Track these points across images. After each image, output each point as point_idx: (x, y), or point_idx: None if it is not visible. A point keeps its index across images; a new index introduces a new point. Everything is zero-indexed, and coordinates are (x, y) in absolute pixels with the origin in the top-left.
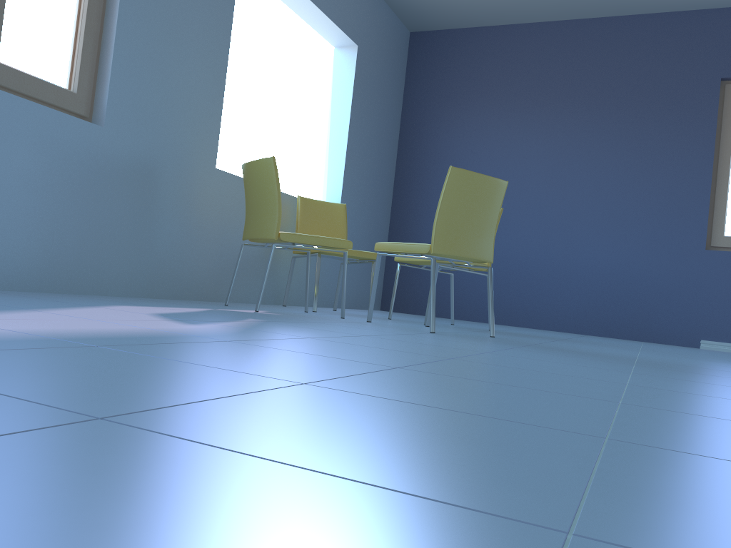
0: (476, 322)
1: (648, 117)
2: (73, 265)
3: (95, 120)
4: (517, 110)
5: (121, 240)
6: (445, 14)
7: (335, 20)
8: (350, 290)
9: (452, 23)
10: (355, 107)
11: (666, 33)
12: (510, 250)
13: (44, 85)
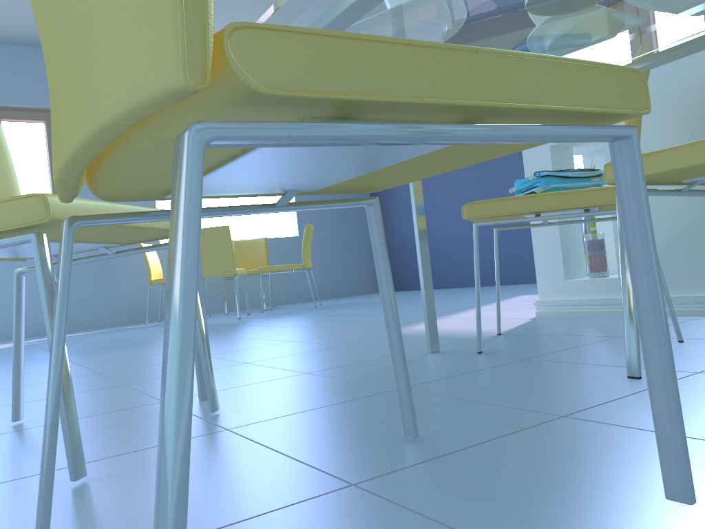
0: None
1: None
2: (71, 318)
3: None
4: None
5: (98, 300)
6: None
7: None
8: (330, 285)
9: None
10: None
11: None
12: (434, 229)
13: None
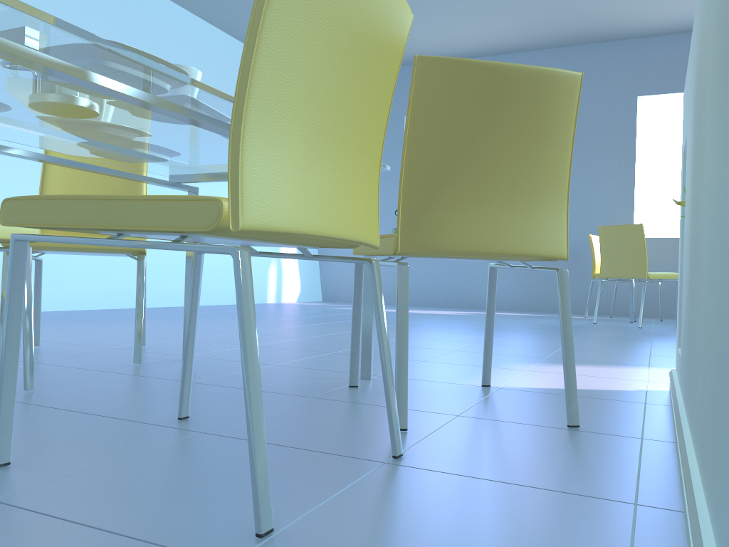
0: None
1: None
2: (537, 299)
3: None
4: None
5: None
6: None
7: None
8: None
9: None
10: None
11: None
12: None
13: None
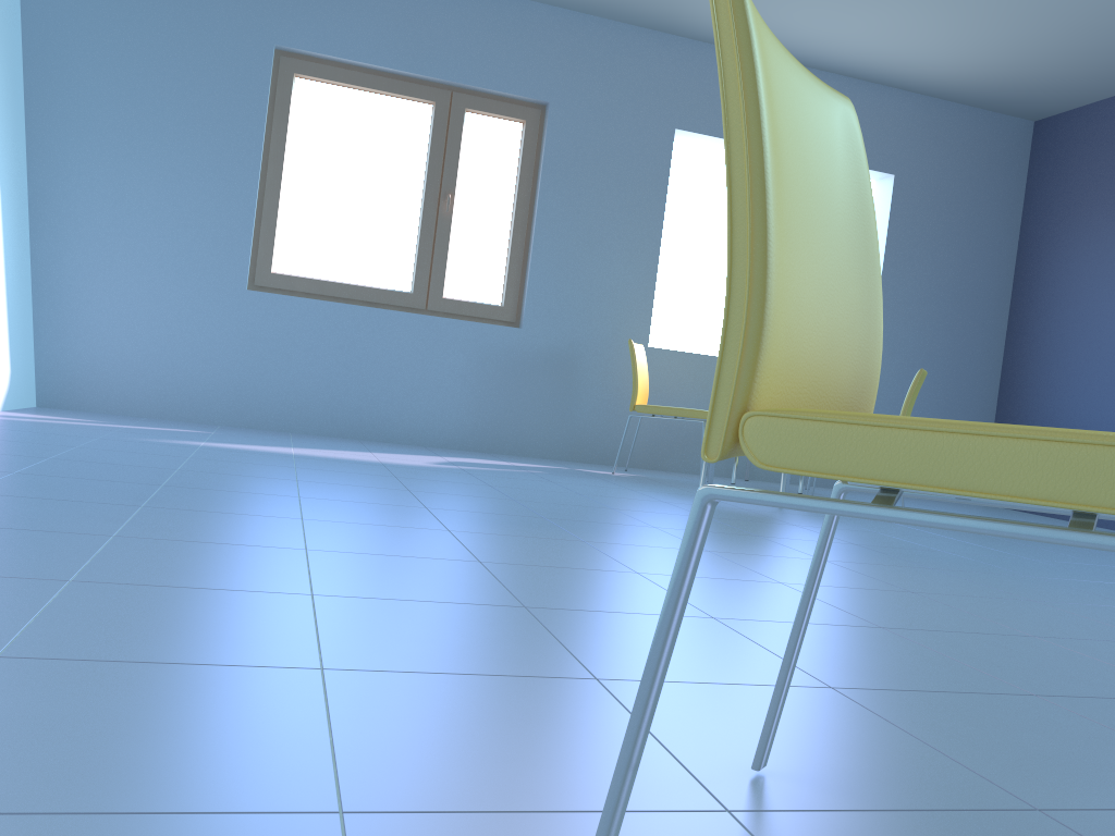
0: None
1: None
2: (497, 432)
3: (520, 323)
4: None
5: (540, 413)
6: (1048, 95)
7: None
8: None
9: (1072, 100)
10: (893, 248)
11: None
12: None
13: (477, 306)
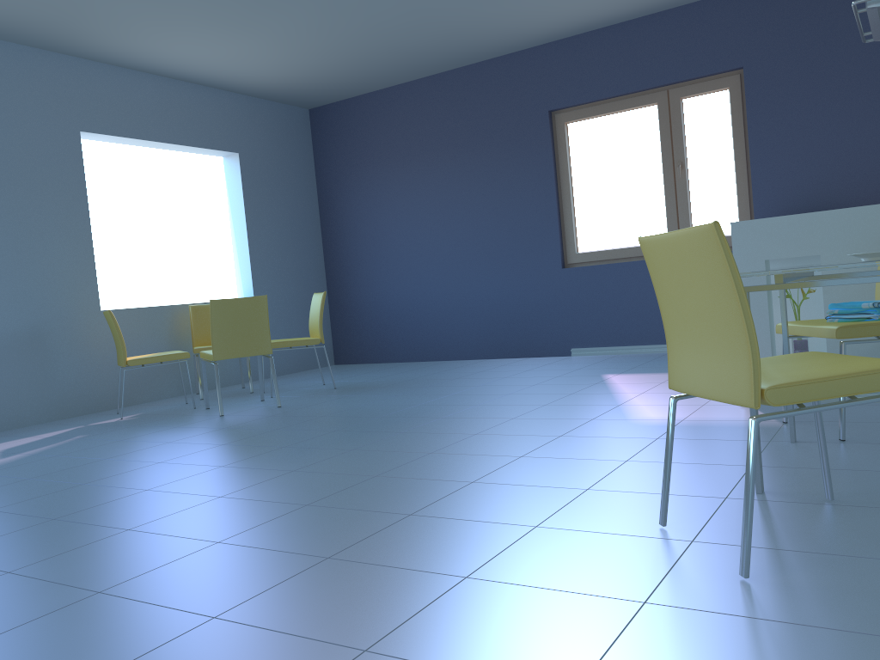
0: (406, 362)
1: (500, 156)
2: None
3: None
4: (402, 167)
5: (26, 387)
6: (322, 95)
7: (203, 145)
8: (286, 358)
9: (335, 97)
10: (249, 205)
11: (500, 76)
12: (419, 295)
13: None
